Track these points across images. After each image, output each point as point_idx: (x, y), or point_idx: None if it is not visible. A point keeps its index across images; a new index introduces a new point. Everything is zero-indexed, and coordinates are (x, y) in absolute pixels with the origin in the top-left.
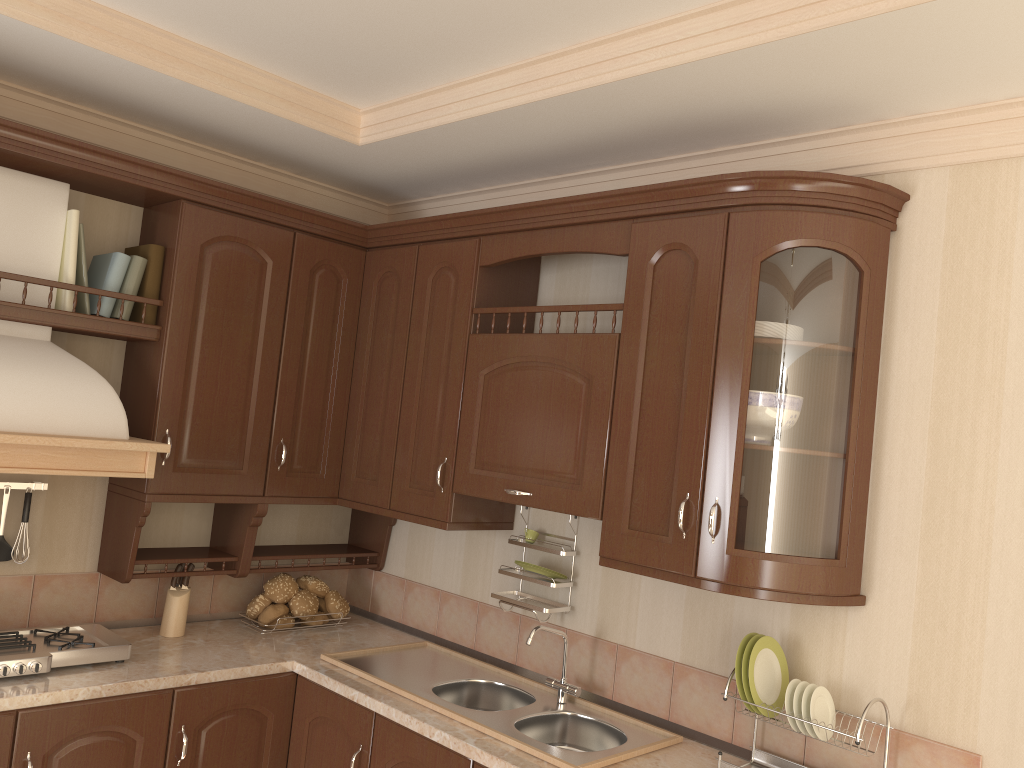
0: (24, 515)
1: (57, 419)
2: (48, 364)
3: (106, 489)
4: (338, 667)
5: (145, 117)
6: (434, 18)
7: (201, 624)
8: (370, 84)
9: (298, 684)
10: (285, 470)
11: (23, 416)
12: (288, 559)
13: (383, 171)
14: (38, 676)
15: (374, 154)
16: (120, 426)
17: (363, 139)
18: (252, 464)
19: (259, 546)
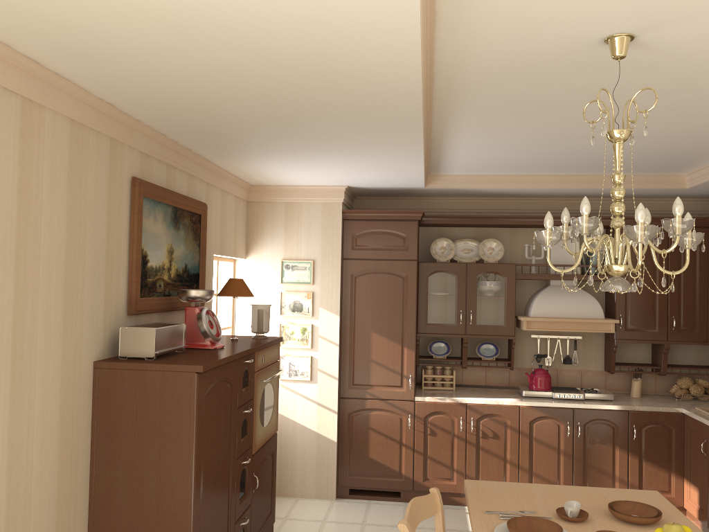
0: (574, 347)
1: (578, 312)
2: (573, 294)
3: (603, 339)
4: (701, 411)
5: (599, 196)
6: (681, 155)
7: (650, 395)
8: (679, 169)
9: (684, 417)
10: (676, 329)
11: (566, 312)
12: (692, 371)
13: (708, 192)
14: (580, 400)
15: (696, 189)
16: (600, 314)
17: (687, 186)
18: (659, 327)
19: (675, 364)
